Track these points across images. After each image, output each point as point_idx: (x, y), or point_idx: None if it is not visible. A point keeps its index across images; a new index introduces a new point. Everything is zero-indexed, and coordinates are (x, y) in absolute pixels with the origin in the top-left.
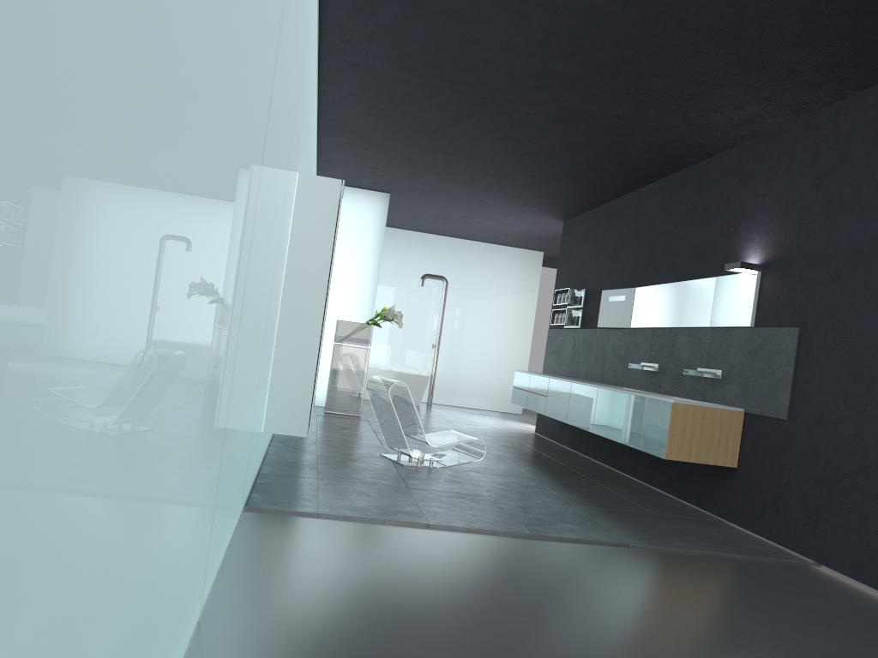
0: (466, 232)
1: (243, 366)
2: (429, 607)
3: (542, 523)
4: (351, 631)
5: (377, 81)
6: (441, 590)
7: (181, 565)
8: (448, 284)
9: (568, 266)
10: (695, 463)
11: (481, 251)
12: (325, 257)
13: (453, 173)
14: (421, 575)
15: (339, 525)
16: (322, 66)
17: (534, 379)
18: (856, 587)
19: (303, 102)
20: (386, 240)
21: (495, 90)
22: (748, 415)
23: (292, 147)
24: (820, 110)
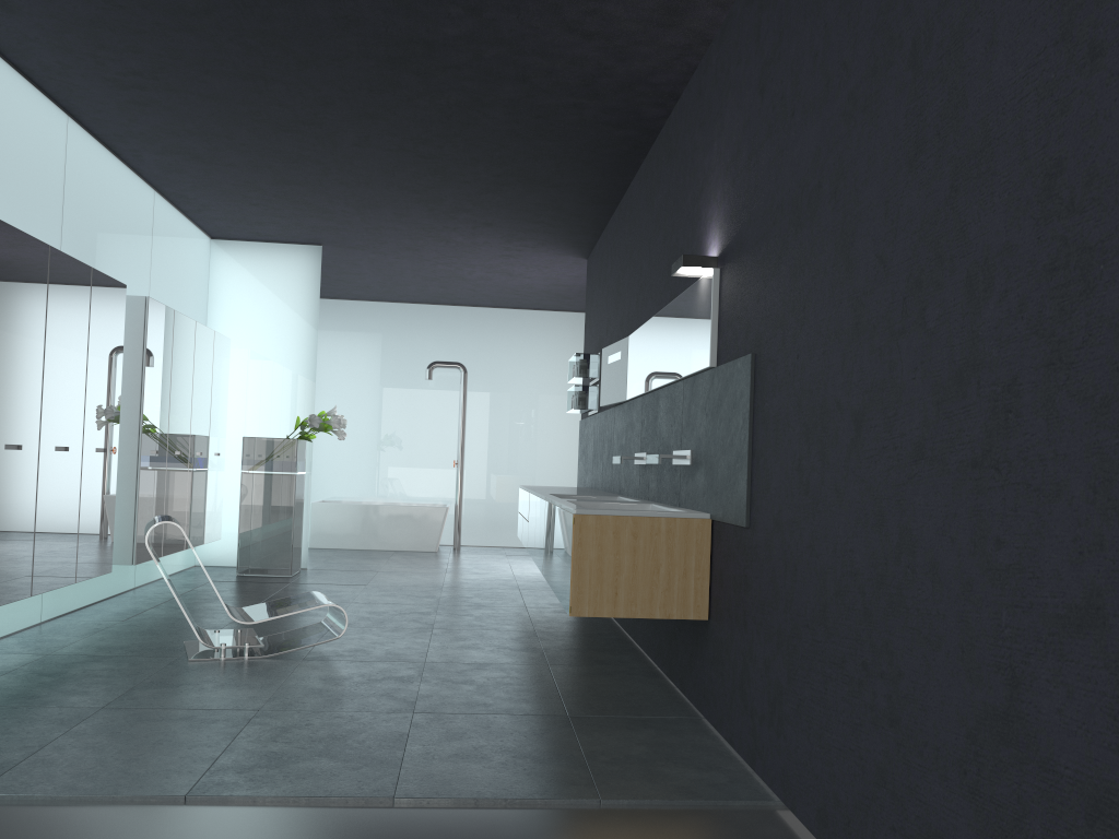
0: (484, 296)
1: None
2: None
3: (261, 765)
4: None
5: (68, 31)
6: None
7: None
8: (467, 373)
9: (590, 322)
10: None
11: (519, 322)
12: None
13: (361, 196)
14: None
15: None
16: None
17: (525, 496)
18: None
19: None
20: (380, 320)
21: (241, 15)
22: (716, 523)
23: None
24: None
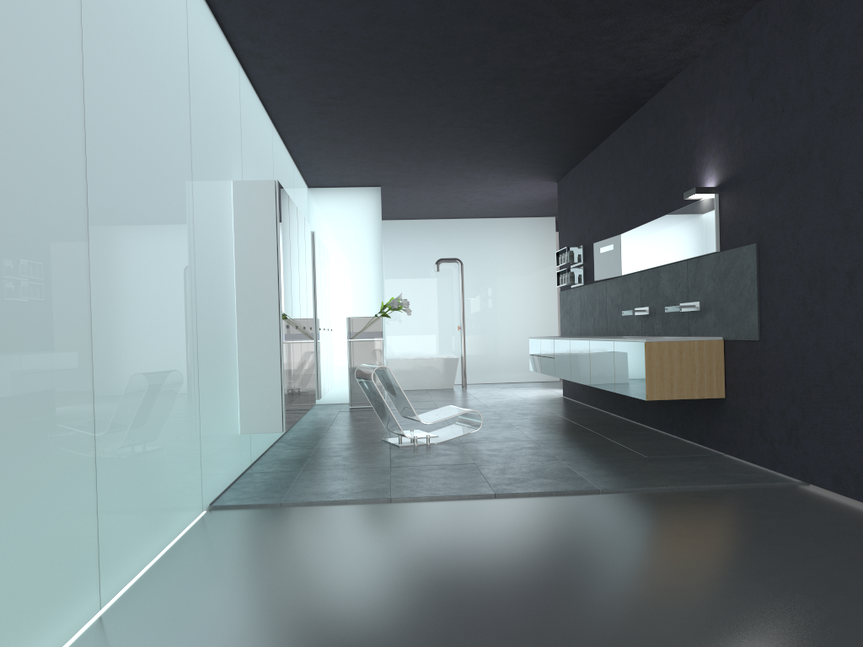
0: (471, 211)
1: (126, 370)
2: (342, 576)
3: (514, 482)
4: (247, 608)
5: (308, 79)
6: (365, 559)
7: (0, 563)
8: (463, 265)
9: (566, 225)
10: (692, 400)
11: (492, 227)
12: (271, 257)
13: (427, 155)
14: (353, 547)
15: (297, 511)
16: (251, 75)
17: (543, 343)
18: (838, 500)
19: (211, 112)
20: (397, 233)
21: (419, 64)
22: (727, 342)
23: (196, 157)
24: (744, 16)
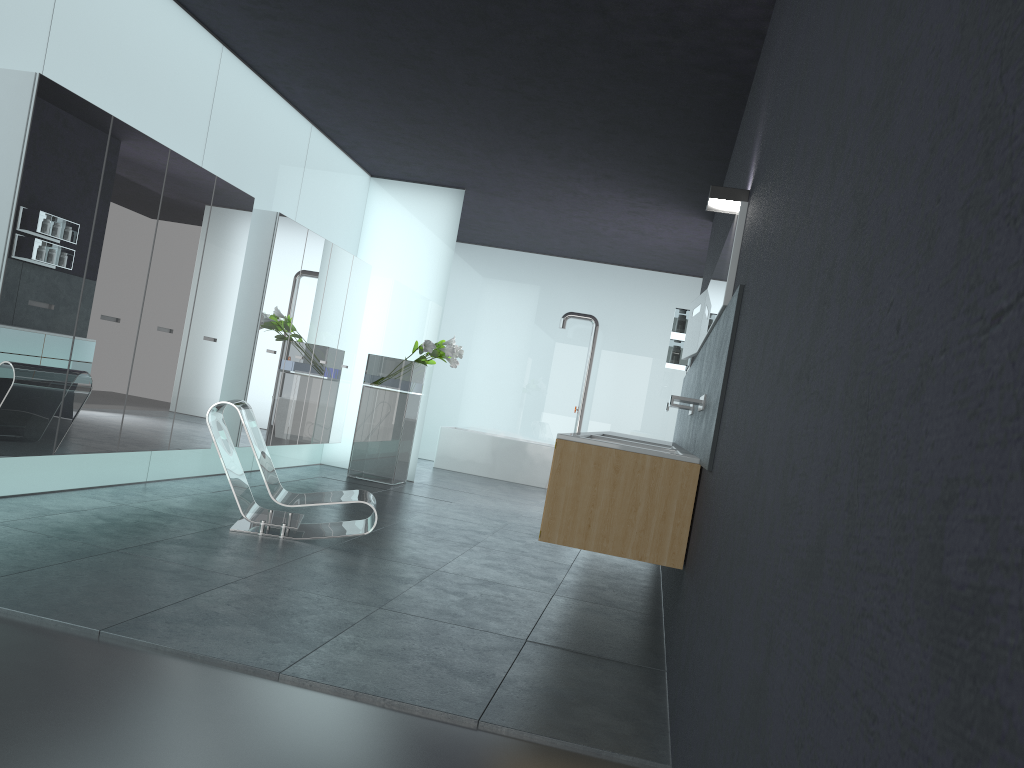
0: (623, 255)
1: None
2: None
3: (193, 621)
4: None
5: None
6: None
7: None
8: (598, 326)
9: (703, 282)
10: None
11: (657, 284)
12: (7, 188)
13: (486, 139)
14: None
15: None
16: None
17: None
18: None
19: None
20: (528, 270)
21: None
22: (703, 469)
23: None
24: None
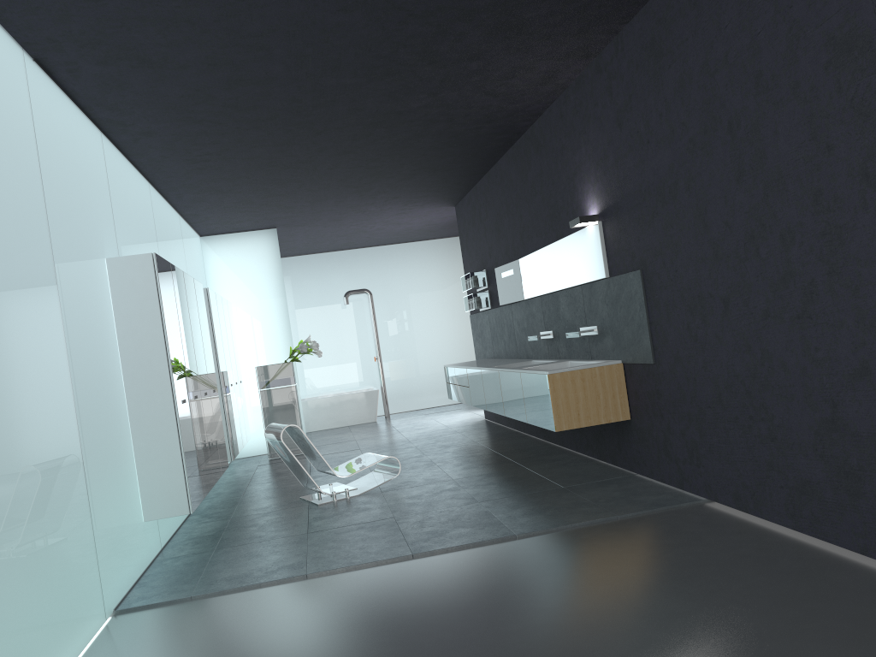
0: (374, 240)
1: None
2: None
3: (432, 537)
4: None
5: (179, 140)
6: None
7: None
8: (372, 295)
9: (468, 249)
10: None
11: (398, 253)
12: (157, 333)
13: (318, 195)
14: (265, 644)
15: (208, 604)
16: (117, 141)
17: (457, 371)
18: (739, 517)
19: (71, 194)
20: (302, 269)
21: (292, 117)
22: (626, 365)
23: (58, 246)
24: (604, 50)
